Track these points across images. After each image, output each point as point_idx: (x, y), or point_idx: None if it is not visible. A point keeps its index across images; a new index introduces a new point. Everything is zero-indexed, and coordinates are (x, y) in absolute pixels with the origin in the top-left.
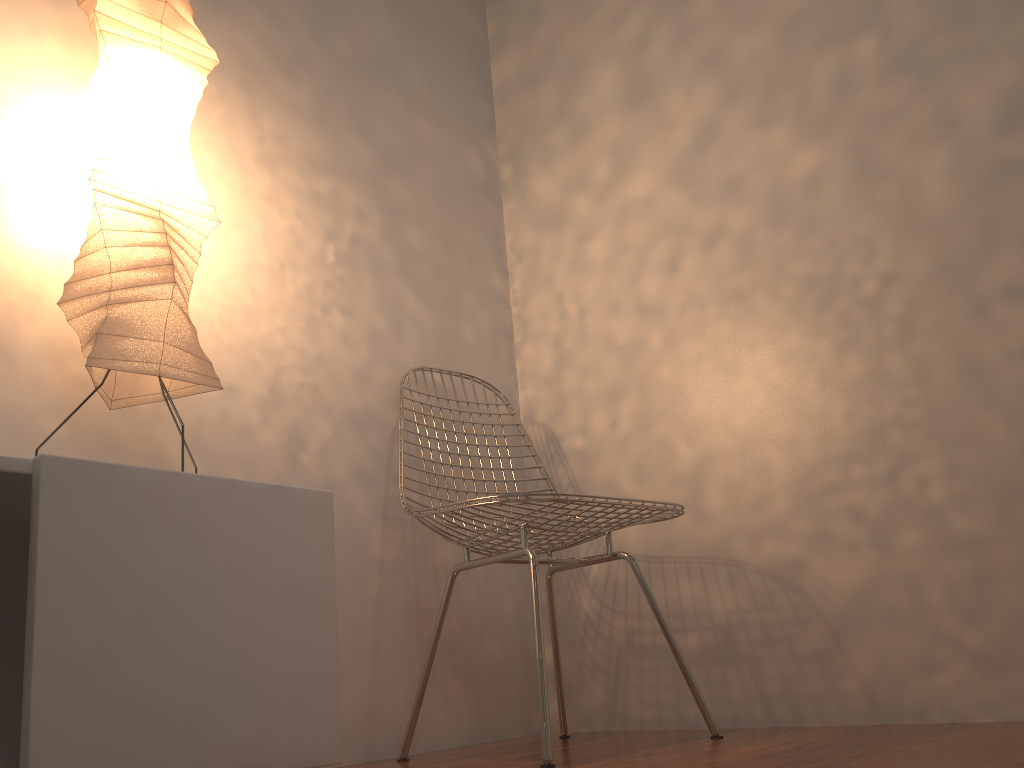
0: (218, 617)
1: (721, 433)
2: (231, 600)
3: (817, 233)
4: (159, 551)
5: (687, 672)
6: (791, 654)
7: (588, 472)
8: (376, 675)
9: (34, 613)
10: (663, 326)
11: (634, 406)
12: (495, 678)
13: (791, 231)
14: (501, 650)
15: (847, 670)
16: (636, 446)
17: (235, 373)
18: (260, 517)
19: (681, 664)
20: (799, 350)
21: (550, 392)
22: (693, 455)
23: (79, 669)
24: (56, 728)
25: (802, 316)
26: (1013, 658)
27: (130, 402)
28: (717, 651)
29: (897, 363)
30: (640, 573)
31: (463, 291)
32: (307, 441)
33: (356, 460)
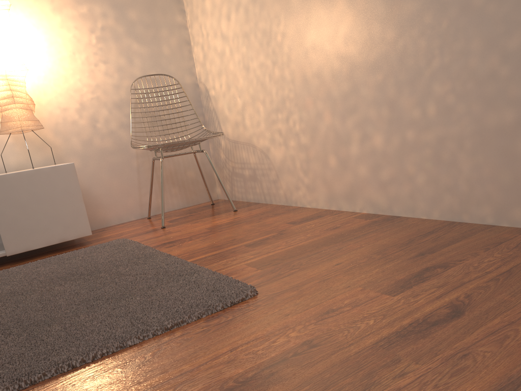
0: (44, 206)
1: (247, 95)
2: (47, 201)
3: (265, 9)
4: (22, 193)
5: (225, 191)
6: (268, 180)
7: (217, 105)
8: (141, 192)
9: None
10: (229, 45)
11: (225, 80)
12: (192, 184)
13: (258, 7)
14: (194, 174)
15: (280, 187)
16: (227, 97)
17: (65, 103)
18: (51, 177)
19: (223, 188)
20: (263, 63)
21: (203, 70)
22: (241, 103)
23: (9, 225)
24: (8, 238)
25: (263, 48)
26: (314, 188)
27: (25, 131)
28: (252, 177)
29: (287, 73)
30: (208, 158)
31: (161, 31)
32: (98, 119)
33: (120, 120)
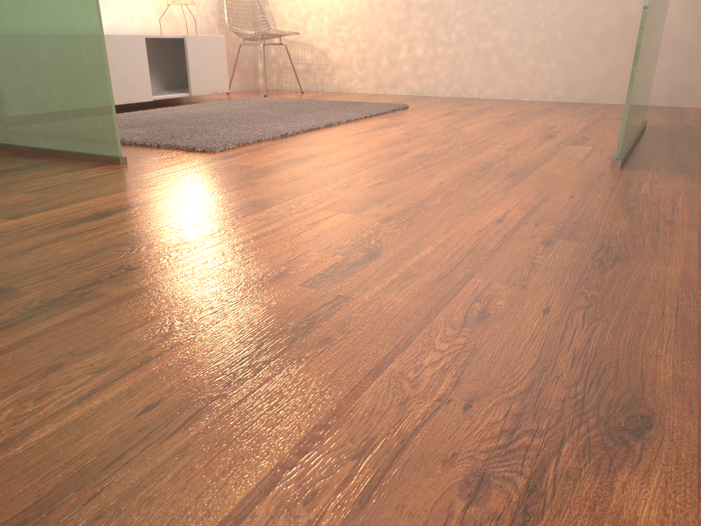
0: (210, 64)
1: (313, 7)
2: (211, 61)
3: None
4: (201, 52)
5: (297, 76)
6: (323, 73)
7: (275, 10)
8: None
9: (188, 64)
10: None
11: None
12: (246, 72)
13: None
14: (248, 64)
15: (334, 78)
16: (289, 5)
17: None
18: (214, 43)
19: (295, 74)
20: None
21: None
22: (305, 12)
23: (194, 74)
24: (193, 83)
25: None
26: (366, 79)
27: (171, 4)
28: (306, 70)
29: None
30: (287, 50)
31: None
32: (200, 3)
33: (211, 8)
